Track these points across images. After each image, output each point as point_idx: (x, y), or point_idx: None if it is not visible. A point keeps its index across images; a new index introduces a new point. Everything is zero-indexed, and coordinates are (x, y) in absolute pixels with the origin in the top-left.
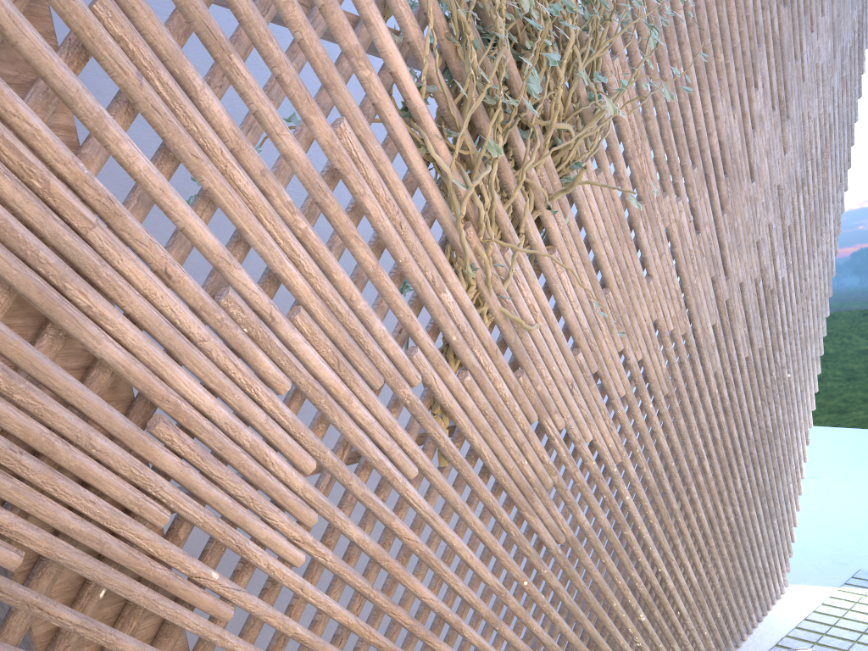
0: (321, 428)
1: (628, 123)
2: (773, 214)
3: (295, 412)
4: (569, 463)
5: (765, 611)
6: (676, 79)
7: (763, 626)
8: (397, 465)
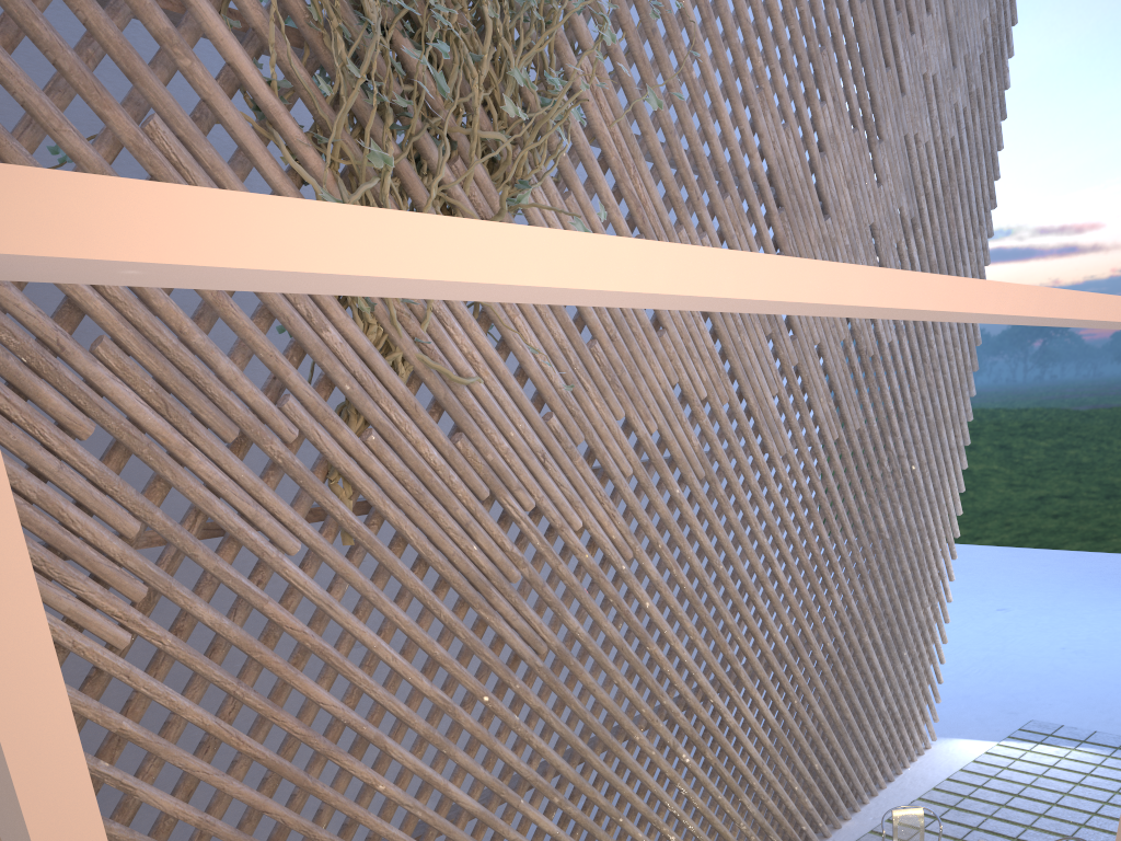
0: (159, 487)
1: (609, 137)
2: (866, 261)
3: (118, 465)
4: (546, 553)
5: (898, 769)
6: (688, 85)
7: (893, 787)
8: (271, 538)
